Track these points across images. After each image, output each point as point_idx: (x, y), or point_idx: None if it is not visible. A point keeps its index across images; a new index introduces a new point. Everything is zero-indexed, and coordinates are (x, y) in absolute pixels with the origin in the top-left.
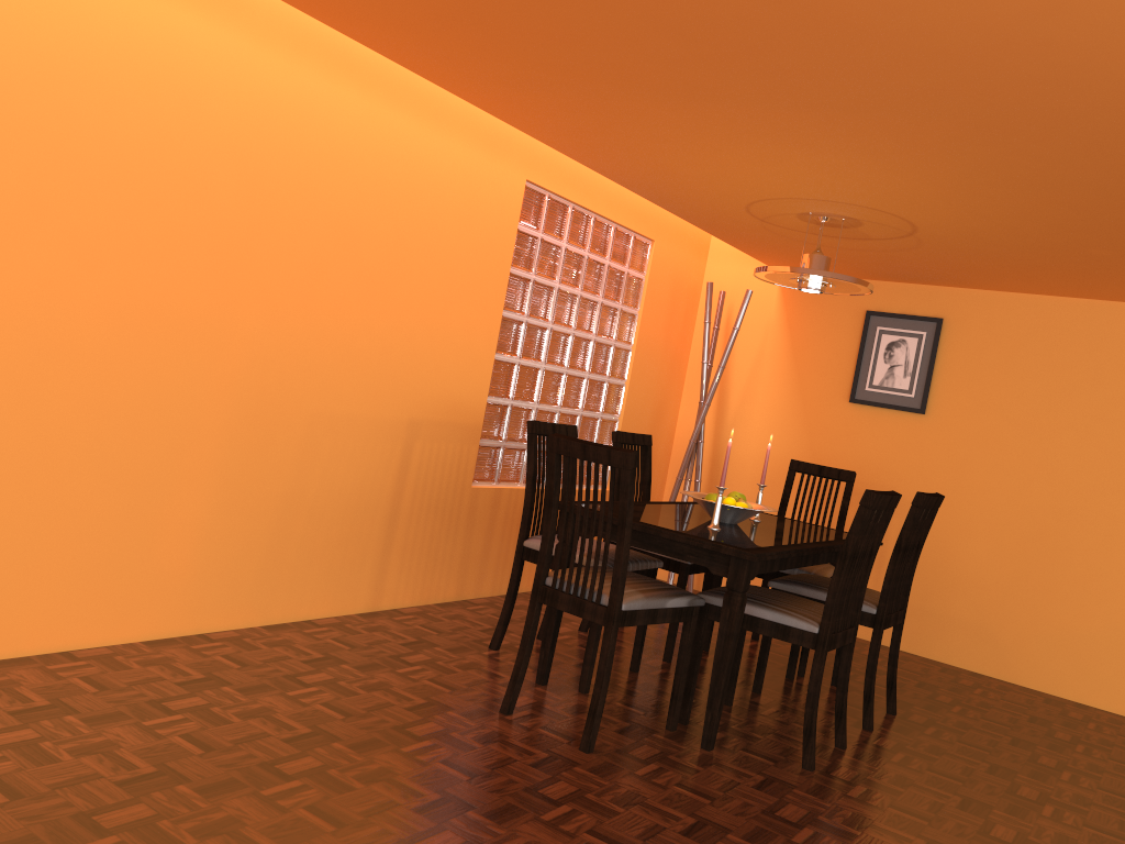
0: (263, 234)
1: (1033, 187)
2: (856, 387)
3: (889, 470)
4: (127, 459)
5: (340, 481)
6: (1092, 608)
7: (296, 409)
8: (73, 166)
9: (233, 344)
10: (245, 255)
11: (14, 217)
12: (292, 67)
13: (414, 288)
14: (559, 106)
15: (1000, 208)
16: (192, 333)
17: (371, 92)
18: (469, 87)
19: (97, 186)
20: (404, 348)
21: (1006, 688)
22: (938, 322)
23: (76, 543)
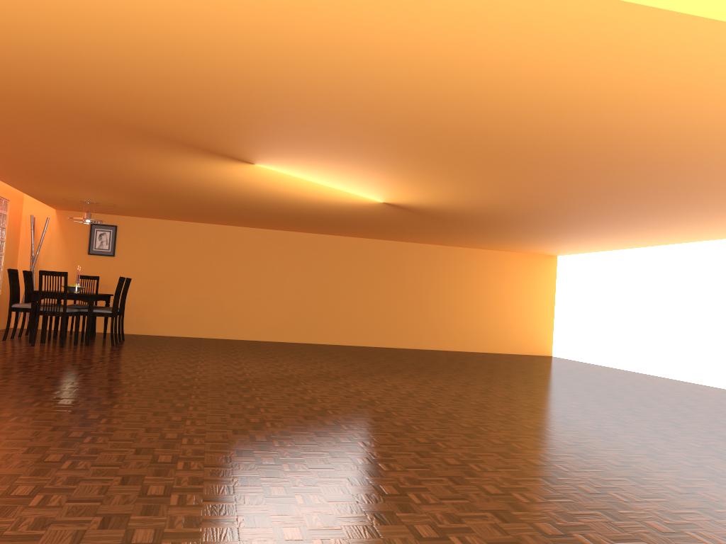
0: None
1: (150, 202)
2: (90, 249)
3: (104, 276)
4: None
5: None
6: (170, 308)
7: None
8: None
9: None
10: None
11: None
12: None
13: None
14: (29, 182)
15: (141, 204)
16: None
17: None
18: (2, 177)
19: None
20: None
21: (149, 335)
22: (116, 227)
23: None
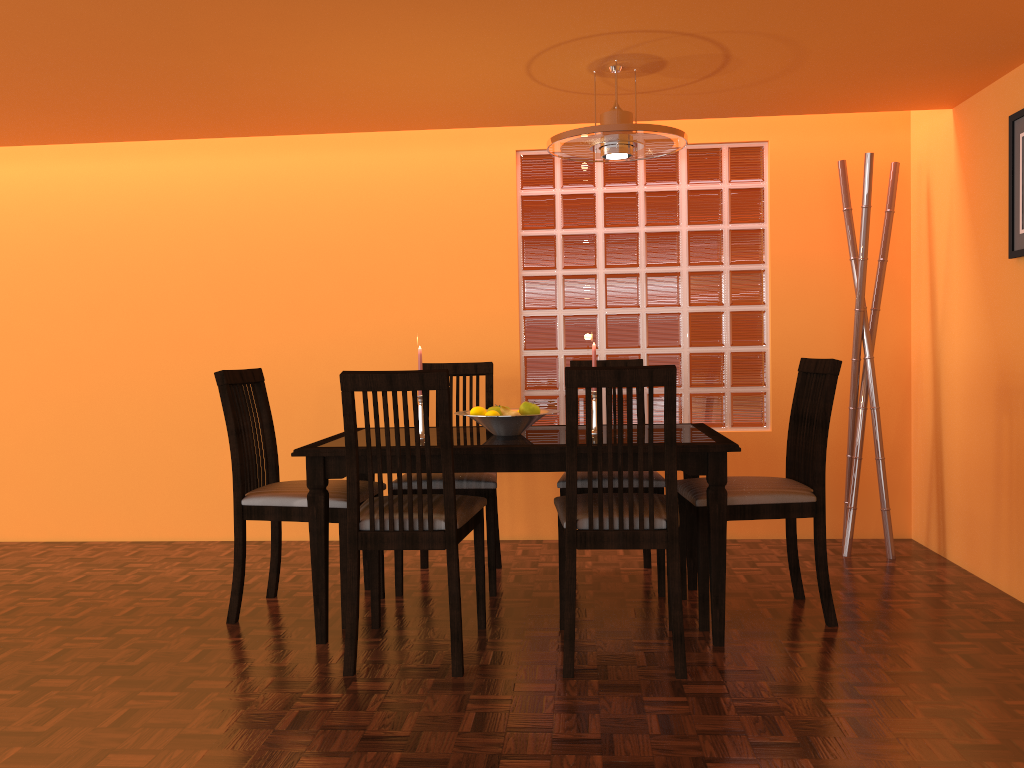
0: (252, 272)
1: None
2: (1011, 233)
3: None
4: (190, 427)
5: None
6: None
7: (307, 384)
8: (126, 268)
9: (246, 347)
10: (242, 289)
11: (103, 303)
12: (250, 160)
13: (401, 276)
14: (271, 114)
15: None
16: (216, 345)
17: (320, 149)
18: (249, 130)
19: (141, 275)
20: (402, 325)
21: None
22: None
23: (169, 477)
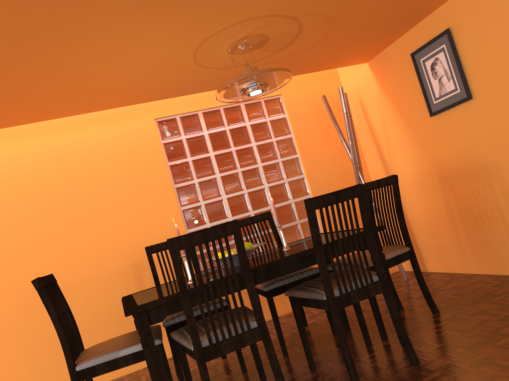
0: None
1: None
2: (429, 105)
3: (474, 148)
4: None
5: (99, 309)
6: None
7: None
8: None
9: (2, 276)
10: None
11: None
12: None
13: (102, 204)
14: (13, 108)
15: None
16: None
17: (28, 137)
18: None
19: None
20: (110, 233)
21: None
22: (447, 32)
23: None
